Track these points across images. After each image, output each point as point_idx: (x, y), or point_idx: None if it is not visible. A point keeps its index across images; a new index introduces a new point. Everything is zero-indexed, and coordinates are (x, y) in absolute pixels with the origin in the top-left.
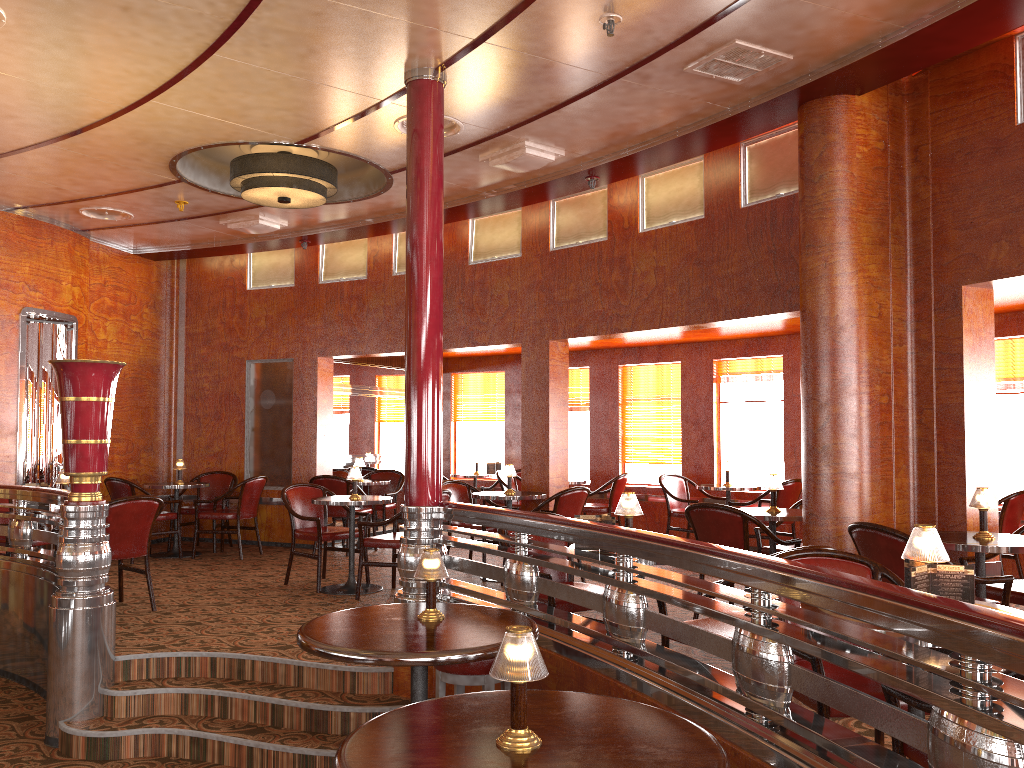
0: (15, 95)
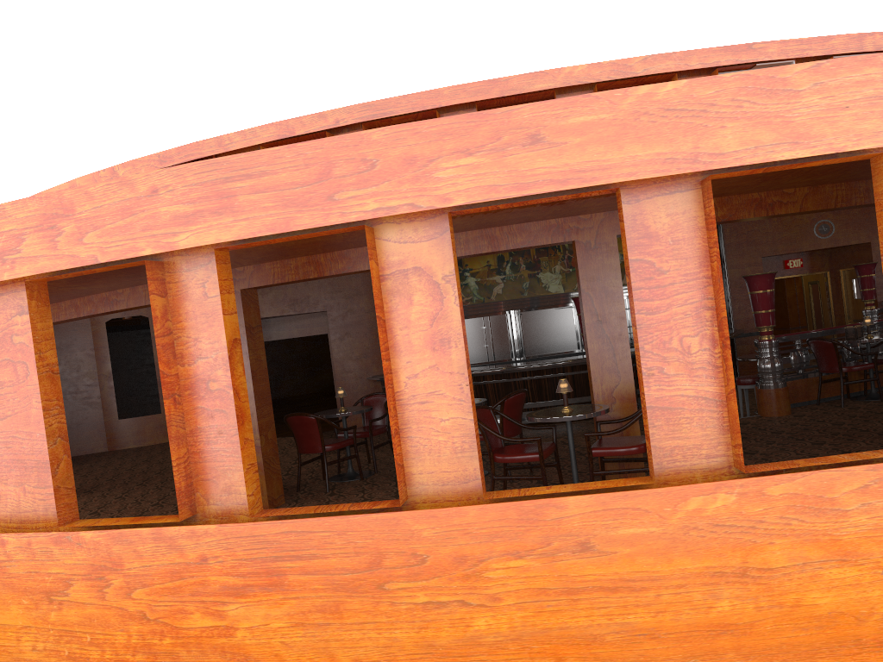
0: None
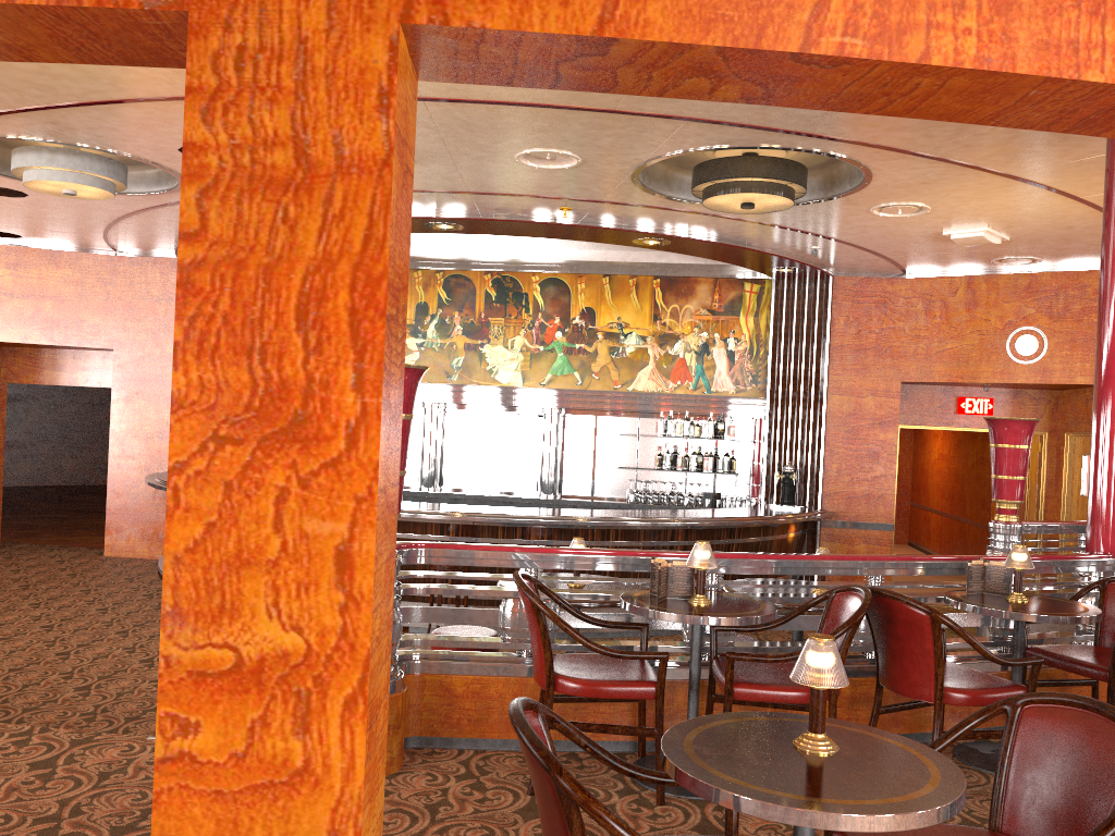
0: (1032, 220)
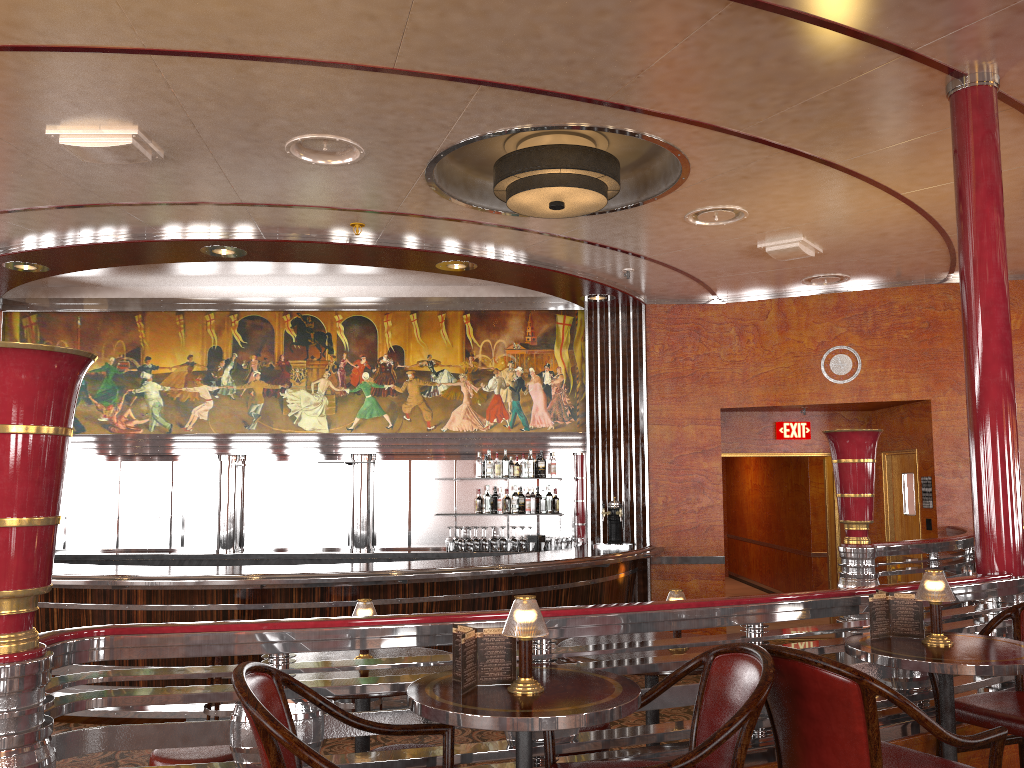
0: (848, 226)
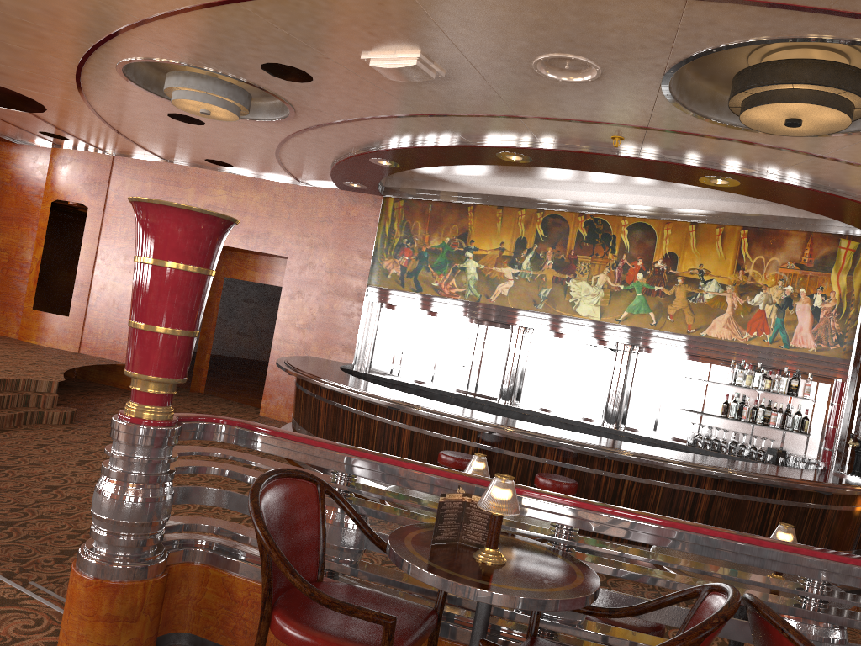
0: None
